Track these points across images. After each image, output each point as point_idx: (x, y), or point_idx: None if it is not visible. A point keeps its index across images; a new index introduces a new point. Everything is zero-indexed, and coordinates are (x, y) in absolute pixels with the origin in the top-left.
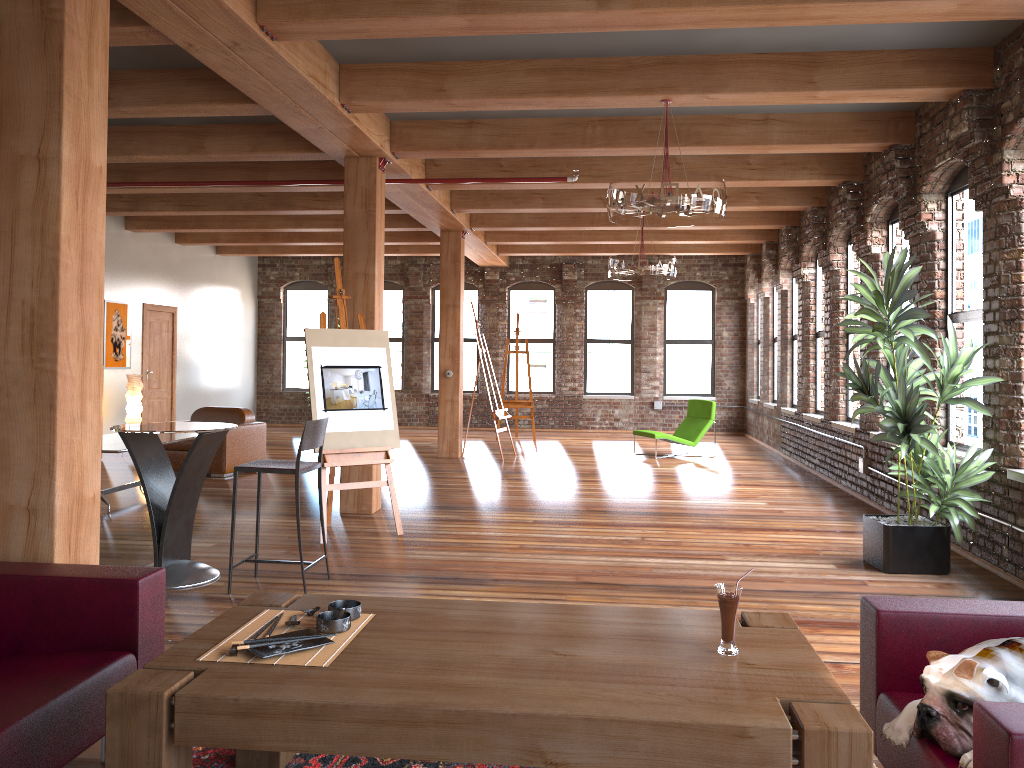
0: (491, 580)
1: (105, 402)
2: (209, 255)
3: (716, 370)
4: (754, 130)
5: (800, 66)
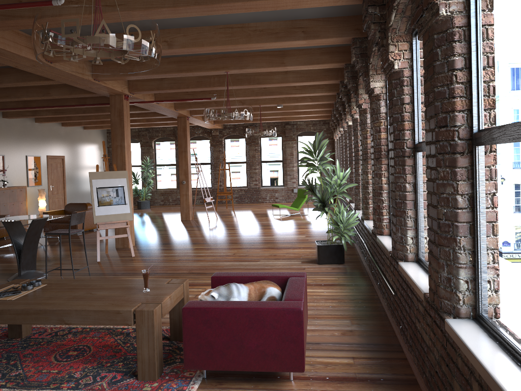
0: (154, 273)
1: (30, 202)
2: (80, 130)
3: (322, 173)
4: (281, 77)
5: (278, 56)
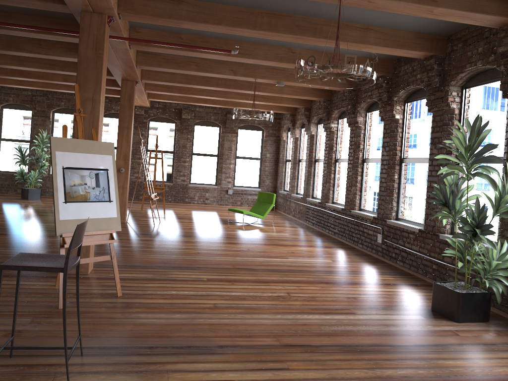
0: (217, 347)
1: None
2: None
3: (262, 174)
4: (360, 34)
5: None
